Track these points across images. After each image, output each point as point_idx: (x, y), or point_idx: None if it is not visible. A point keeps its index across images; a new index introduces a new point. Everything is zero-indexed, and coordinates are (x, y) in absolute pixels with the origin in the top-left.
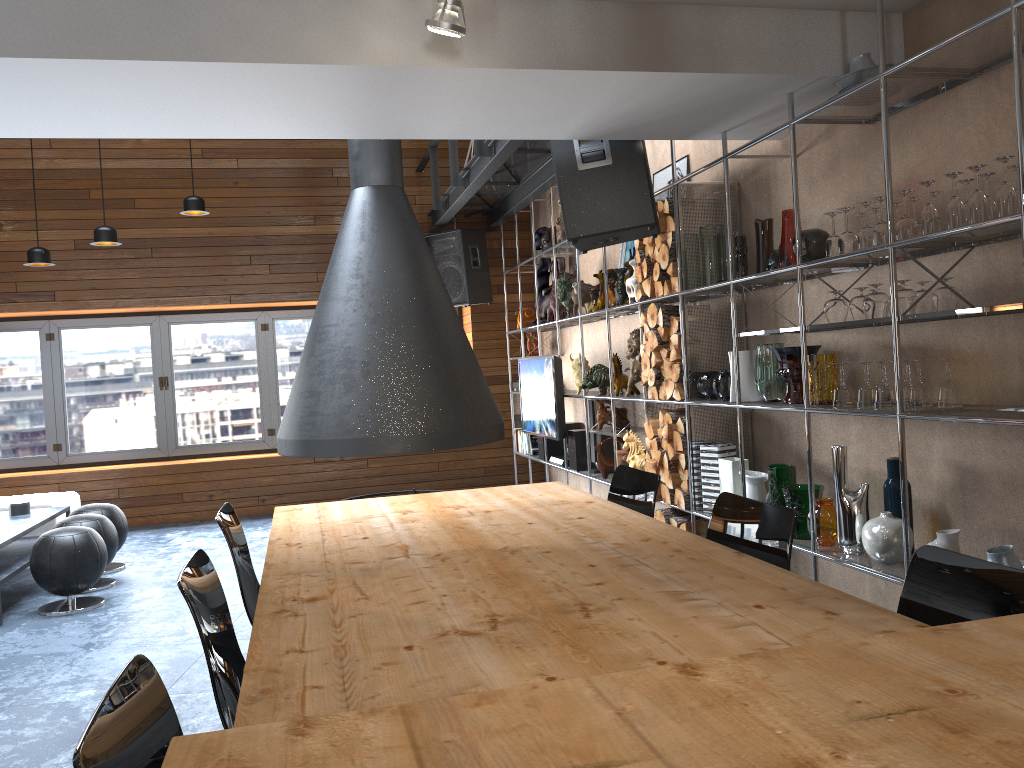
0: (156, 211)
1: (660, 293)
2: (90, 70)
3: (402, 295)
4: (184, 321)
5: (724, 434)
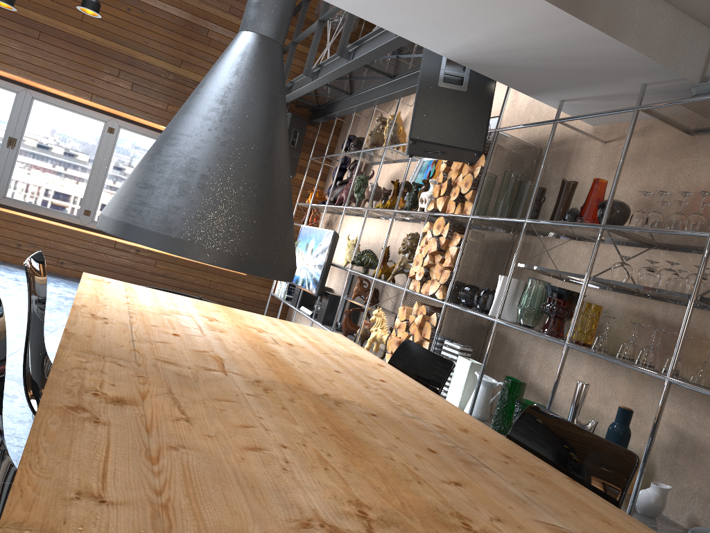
0: (55, 4)
1: (451, 211)
2: None
3: (254, 133)
4: (46, 101)
5: (463, 337)
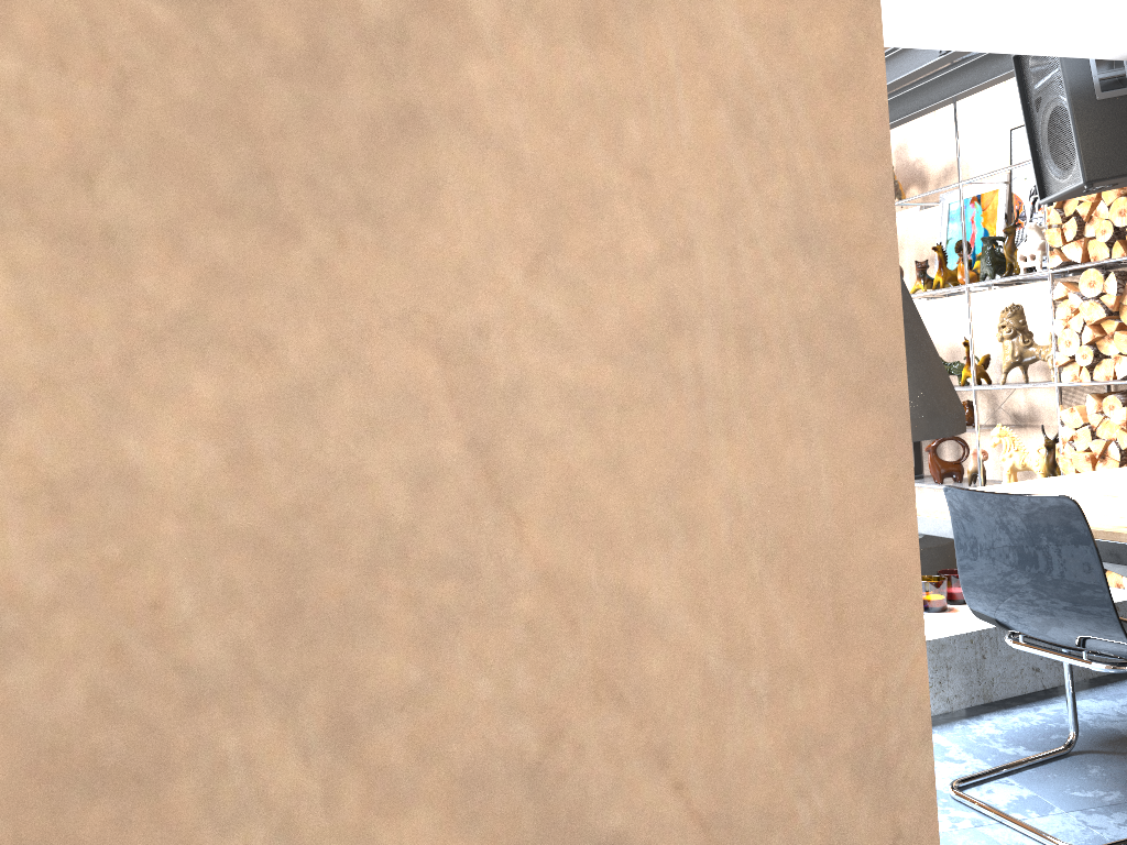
0: None
1: (1102, 256)
2: None
3: None
4: None
5: None
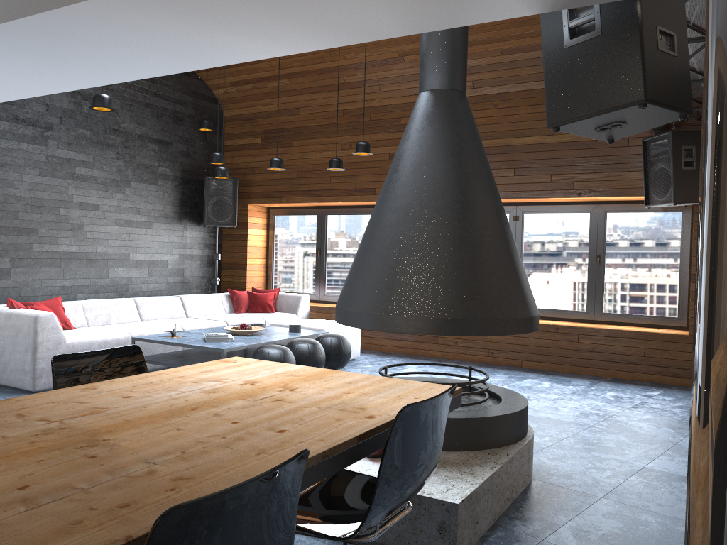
0: None
1: None
2: (69, 19)
3: (423, 188)
4: None
5: None
